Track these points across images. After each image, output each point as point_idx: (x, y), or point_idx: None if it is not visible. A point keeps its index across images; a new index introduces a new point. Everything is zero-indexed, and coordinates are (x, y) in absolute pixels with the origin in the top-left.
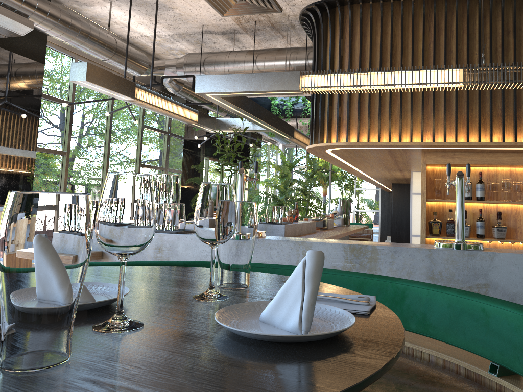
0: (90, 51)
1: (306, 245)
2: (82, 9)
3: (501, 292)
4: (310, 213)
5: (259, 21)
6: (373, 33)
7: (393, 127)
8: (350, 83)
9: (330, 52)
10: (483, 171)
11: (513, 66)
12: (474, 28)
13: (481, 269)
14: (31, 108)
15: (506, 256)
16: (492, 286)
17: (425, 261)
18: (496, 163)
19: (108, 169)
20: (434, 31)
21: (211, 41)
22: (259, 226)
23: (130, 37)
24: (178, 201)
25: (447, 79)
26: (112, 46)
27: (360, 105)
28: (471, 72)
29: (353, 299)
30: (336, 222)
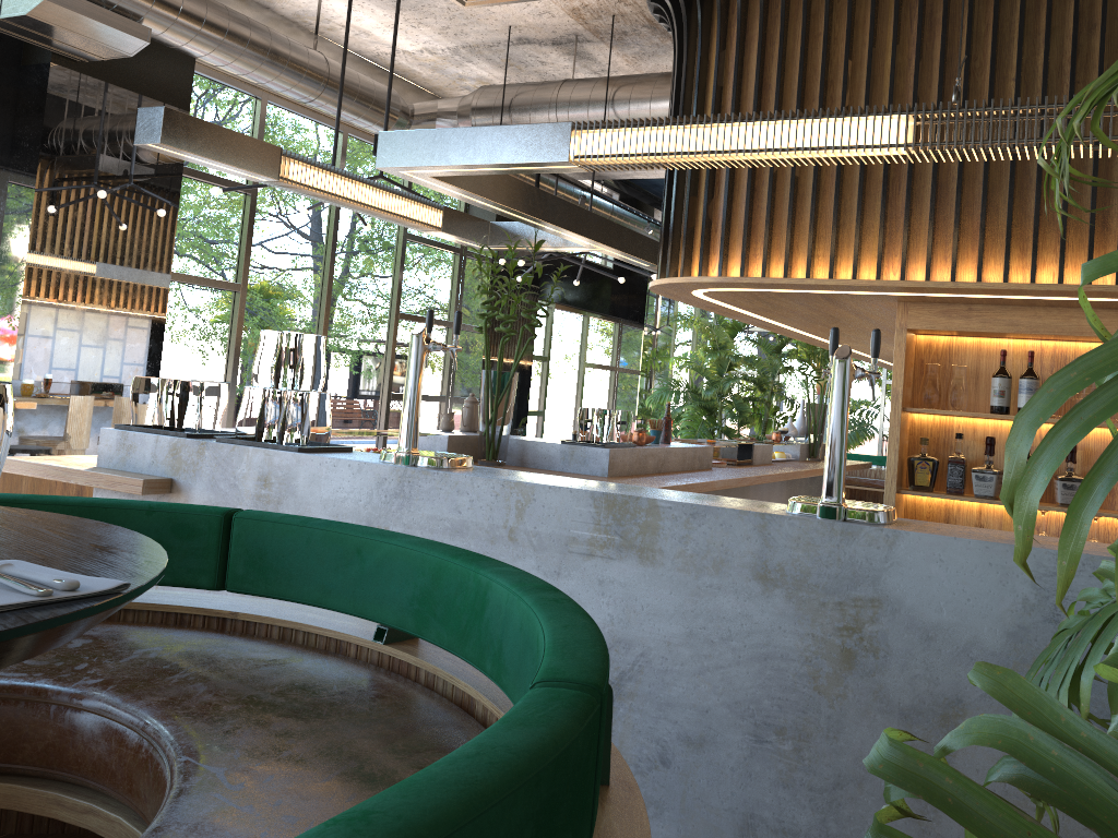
0: (273, 84)
1: (523, 490)
2: (274, 1)
3: (905, 620)
4: (774, 429)
5: (621, 15)
6: (788, 37)
7: (819, 245)
8: (669, 147)
9: (697, 79)
10: (1045, 350)
11: (1017, 107)
12: (1012, 20)
13: (867, 565)
14: (162, 198)
15: (922, 542)
16: (887, 604)
17: (752, 539)
18: (1064, 332)
19: (328, 321)
20: (920, 28)
21: (536, 60)
22: (560, 450)
23: (376, 54)
24: (318, 388)
25: (871, 137)
26: (317, 73)
27: (751, 197)
28: (923, 122)
29: (48, 584)
30: (790, 451)
